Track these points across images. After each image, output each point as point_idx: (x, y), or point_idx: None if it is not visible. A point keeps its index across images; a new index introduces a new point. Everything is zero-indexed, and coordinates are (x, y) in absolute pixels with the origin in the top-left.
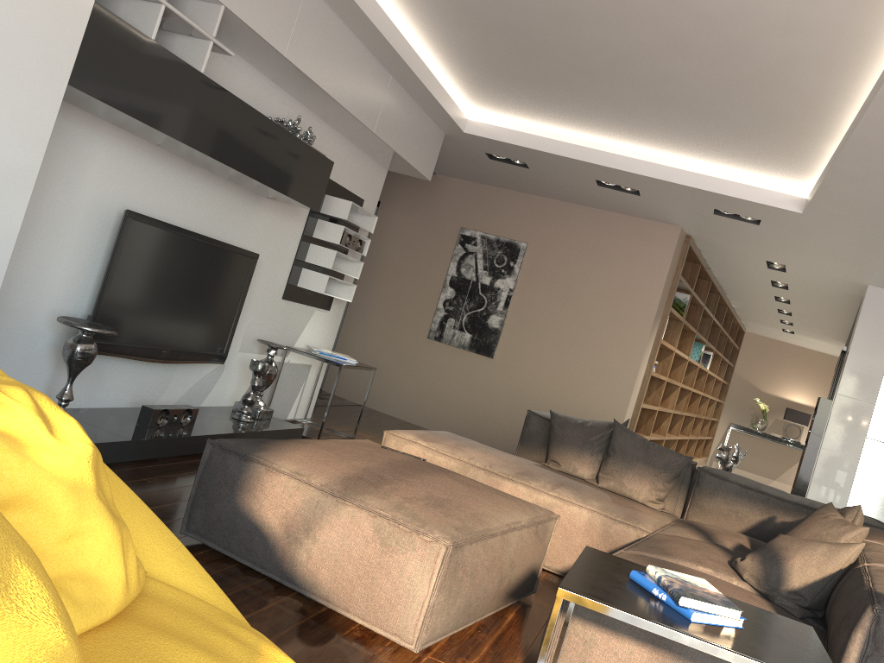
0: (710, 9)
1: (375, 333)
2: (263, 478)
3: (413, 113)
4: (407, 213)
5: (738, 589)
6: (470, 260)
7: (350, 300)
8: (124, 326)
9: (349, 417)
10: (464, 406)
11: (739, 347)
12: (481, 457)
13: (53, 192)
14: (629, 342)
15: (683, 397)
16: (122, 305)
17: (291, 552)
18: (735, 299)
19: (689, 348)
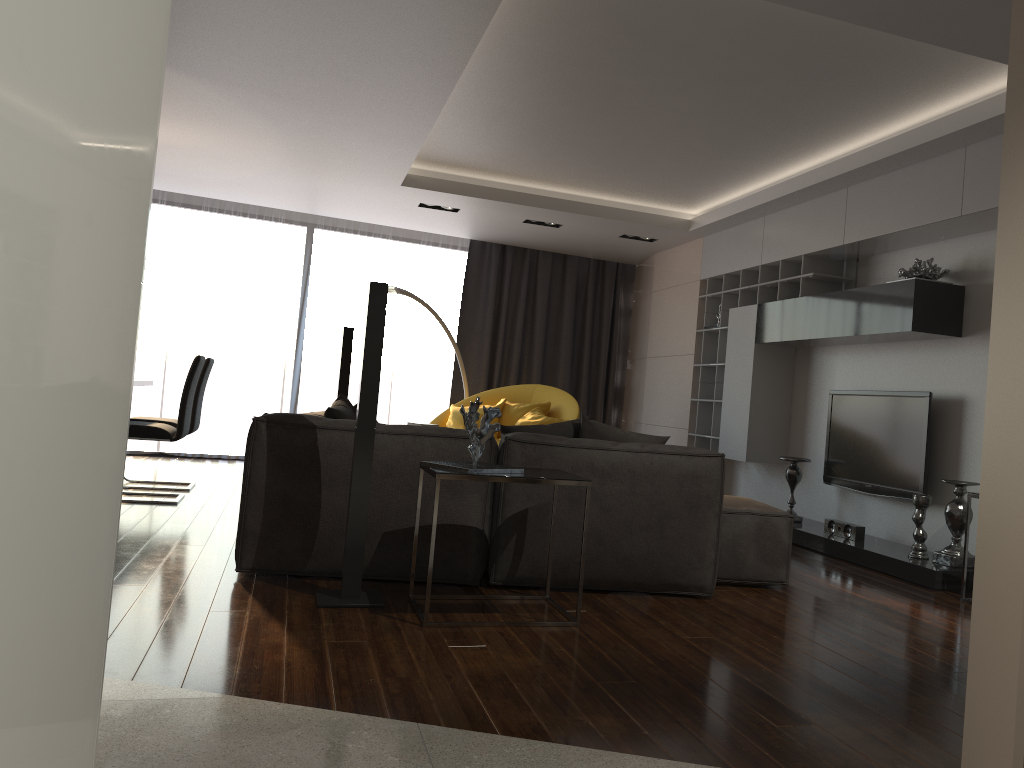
0: (566, 108)
1: None
2: None
3: None
4: None
5: None
6: None
7: None
8: (841, 466)
9: None
10: None
11: None
12: None
13: (823, 394)
14: None
15: None
16: (837, 451)
17: None
18: None
19: None
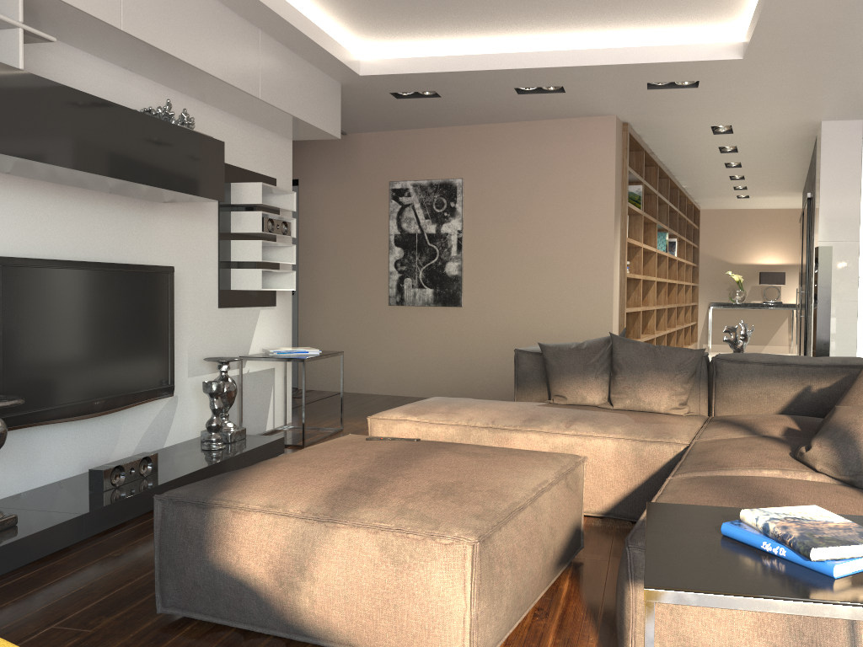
0: None
1: (334, 316)
2: (232, 523)
3: (298, 68)
4: (330, 183)
5: (819, 485)
6: (409, 212)
7: (293, 289)
8: (38, 389)
9: (332, 409)
10: (447, 363)
11: (698, 227)
12: (480, 415)
13: None
14: (596, 249)
15: (660, 291)
16: (25, 366)
17: (290, 601)
18: (685, 179)
19: (654, 240)
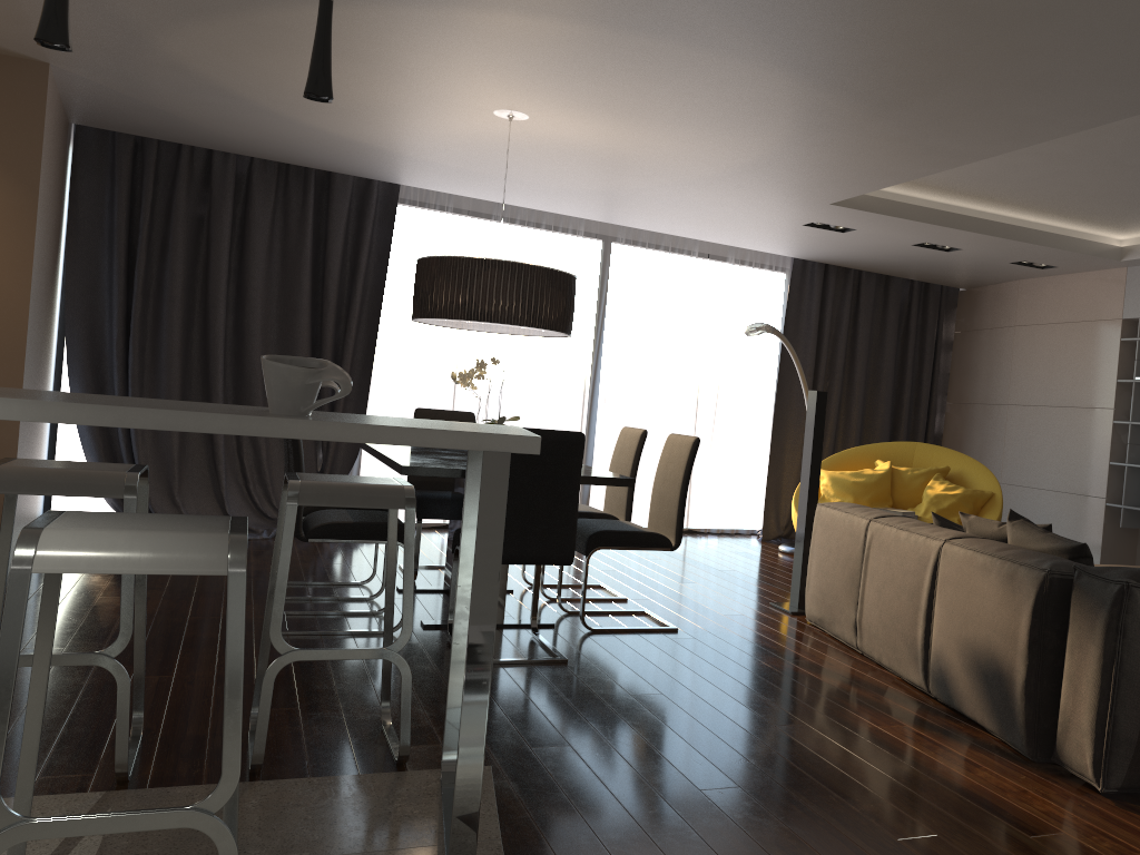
0: None
1: None
2: None
3: None
4: None
5: None
6: None
7: None
8: None
9: None
10: None
11: None
12: None
13: None
14: None
15: None
16: None
17: None
18: None
19: None
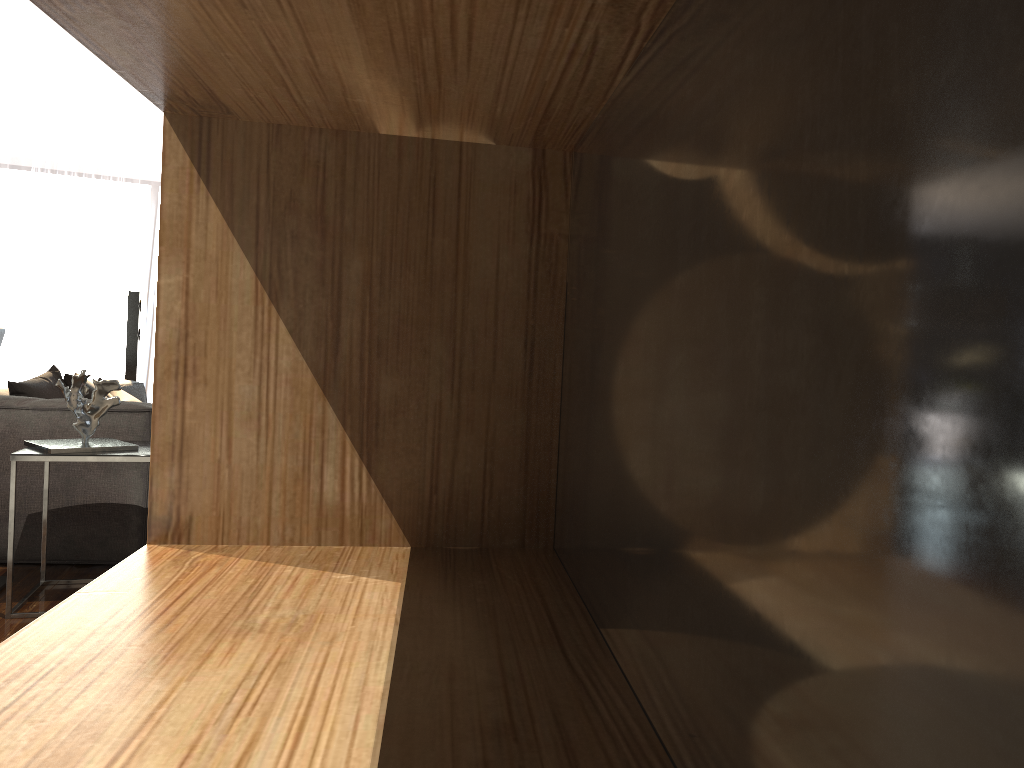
0: None
1: None
2: None
3: None
4: None
5: None
6: None
7: None
8: None
9: None
10: None
11: None
12: None
13: None
14: None
15: None
16: None
17: None
18: None
19: None
